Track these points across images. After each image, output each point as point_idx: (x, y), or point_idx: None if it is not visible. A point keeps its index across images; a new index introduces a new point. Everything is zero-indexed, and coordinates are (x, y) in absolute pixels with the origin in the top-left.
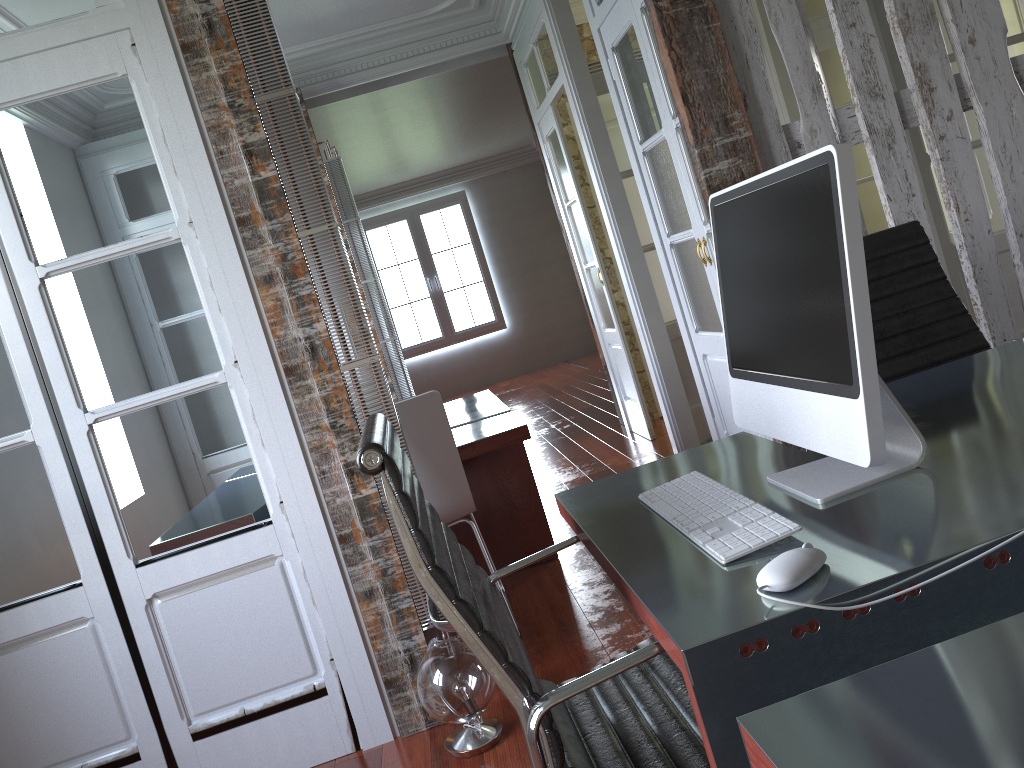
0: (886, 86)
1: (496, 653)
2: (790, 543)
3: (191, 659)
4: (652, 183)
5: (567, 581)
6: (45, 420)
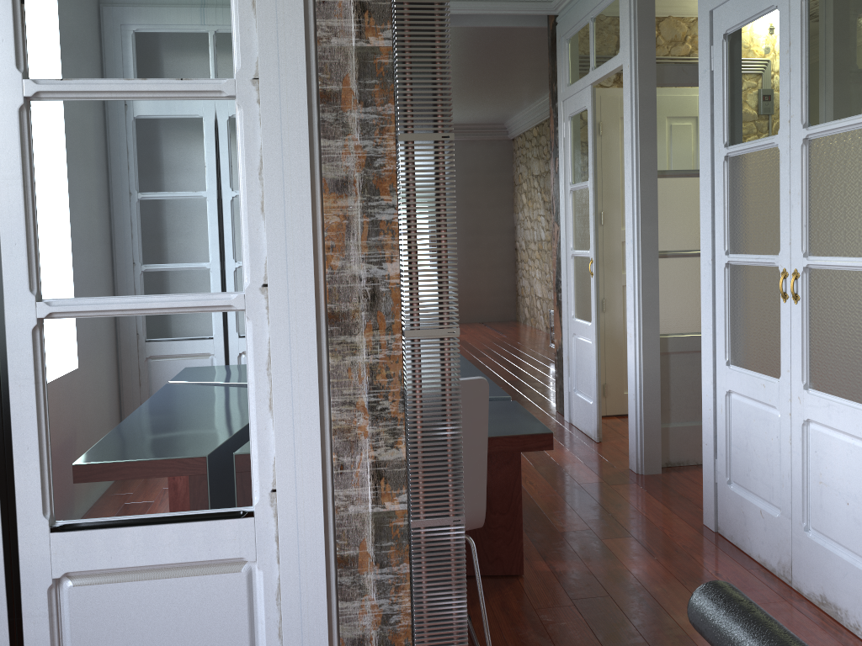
0: None
1: None
2: None
3: None
4: (725, 192)
5: (542, 618)
6: None
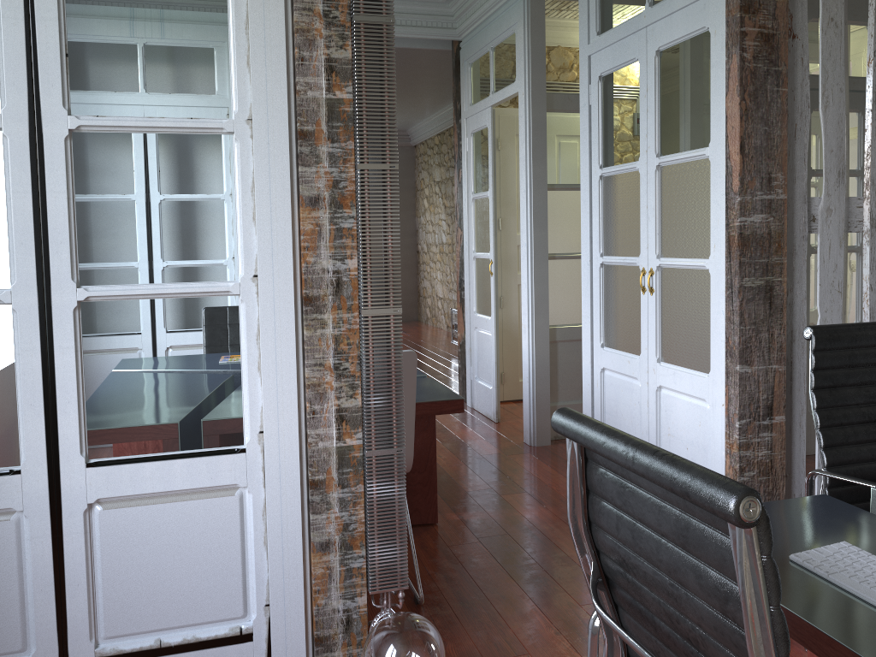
0: None
1: None
2: None
3: (118, 577)
4: (600, 205)
5: (454, 552)
6: (30, 284)
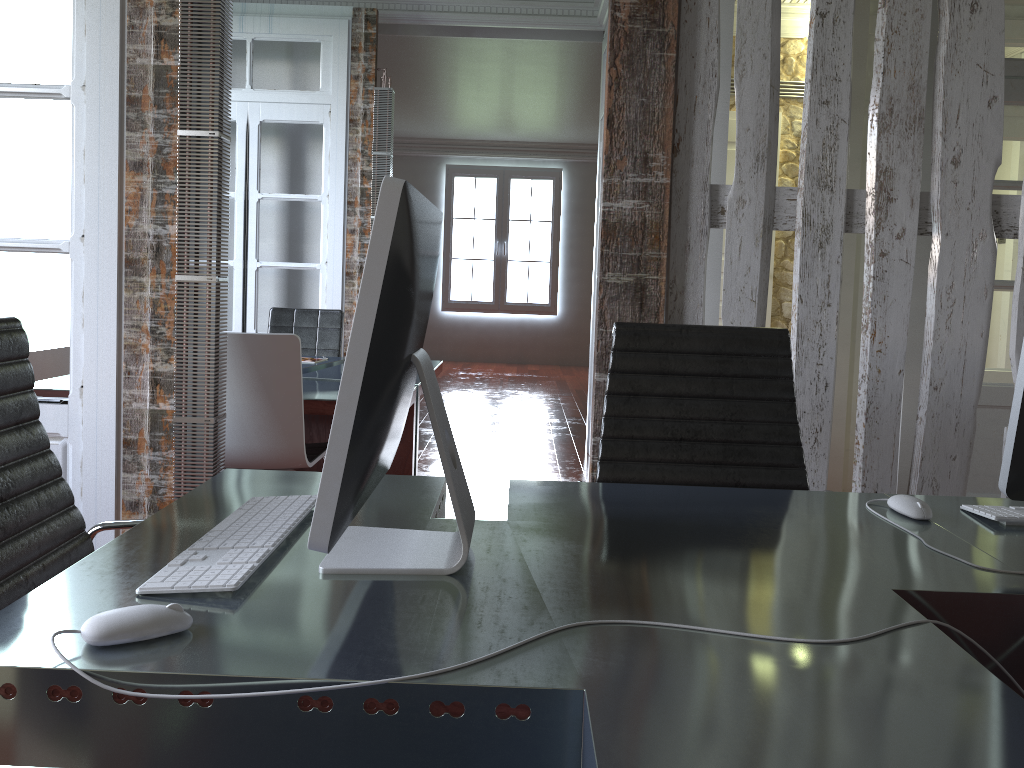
0: (840, 179)
1: None
2: (215, 600)
3: None
4: None
5: None
6: None
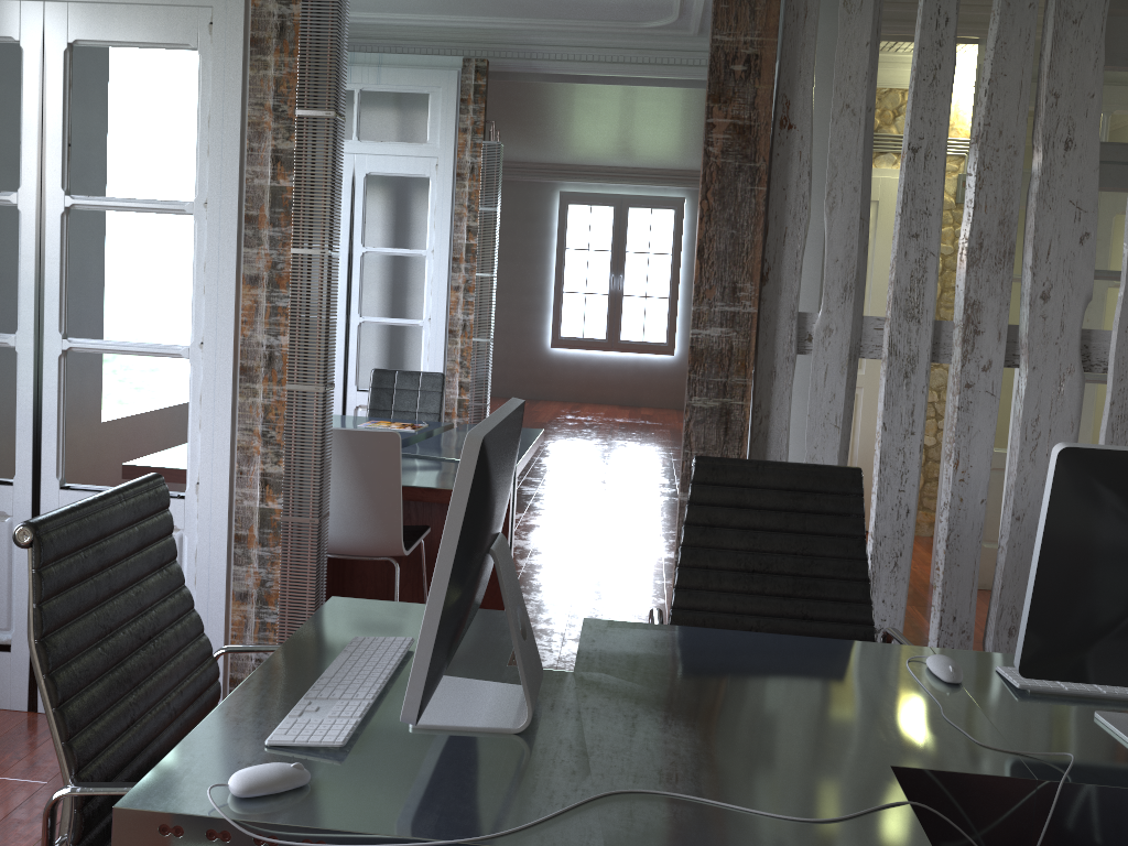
0: (927, 311)
1: (60, 731)
2: (327, 753)
3: None
4: None
5: None
6: (29, 332)
